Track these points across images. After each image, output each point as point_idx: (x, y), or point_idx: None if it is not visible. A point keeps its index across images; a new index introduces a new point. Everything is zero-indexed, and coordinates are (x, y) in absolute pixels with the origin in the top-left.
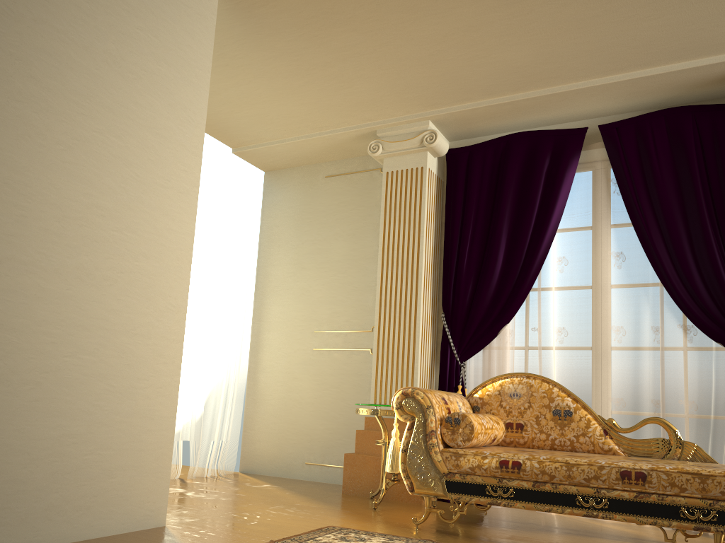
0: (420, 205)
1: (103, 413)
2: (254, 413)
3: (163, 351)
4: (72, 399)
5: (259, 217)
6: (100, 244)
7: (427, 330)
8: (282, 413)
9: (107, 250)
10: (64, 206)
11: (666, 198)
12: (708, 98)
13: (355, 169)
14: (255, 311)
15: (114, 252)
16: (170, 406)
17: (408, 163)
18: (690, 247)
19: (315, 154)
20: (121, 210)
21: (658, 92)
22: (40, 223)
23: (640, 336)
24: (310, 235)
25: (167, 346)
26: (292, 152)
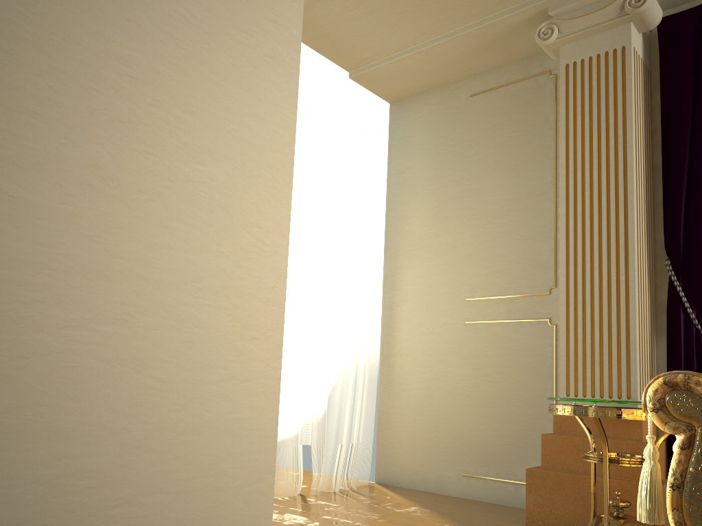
0: (624, 102)
1: (143, 430)
2: (390, 408)
3: (250, 319)
4: (81, 406)
5: (385, 160)
6: (127, 127)
7: (644, 286)
8: (426, 407)
9: (142, 139)
10: (52, 50)
11: None
12: None
13: (511, 78)
14: (386, 278)
15: (154, 144)
16: (267, 411)
17: (599, 46)
18: None
19: (456, 65)
20: (165, 71)
21: None
22: (1, 73)
23: None
24: (453, 174)
25: (257, 310)
26: (425, 66)
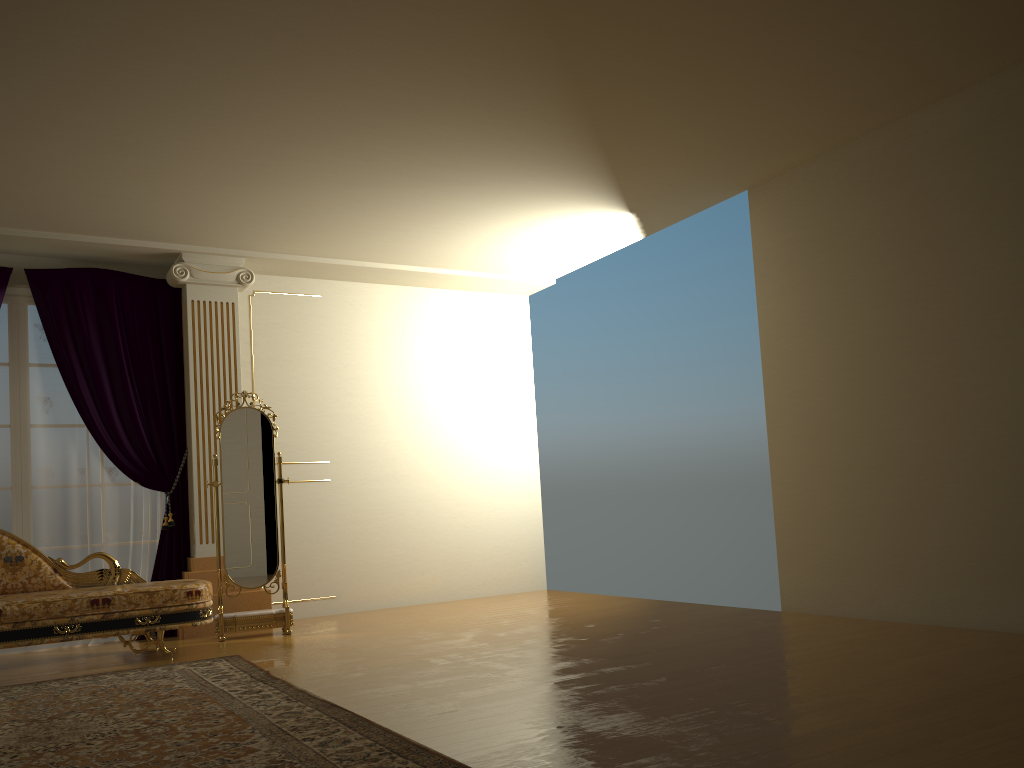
0: None
1: None
2: None
3: None
4: None
5: None
6: None
7: None
8: None
9: None
10: None
11: (93, 352)
12: (125, 263)
13: None
14: None
15: None
16: None
17: None
18: (114, 398)
19: None
20: None
21: (85, 251)
22: None
23: (69, 478)
24: None
25: None
26: None
